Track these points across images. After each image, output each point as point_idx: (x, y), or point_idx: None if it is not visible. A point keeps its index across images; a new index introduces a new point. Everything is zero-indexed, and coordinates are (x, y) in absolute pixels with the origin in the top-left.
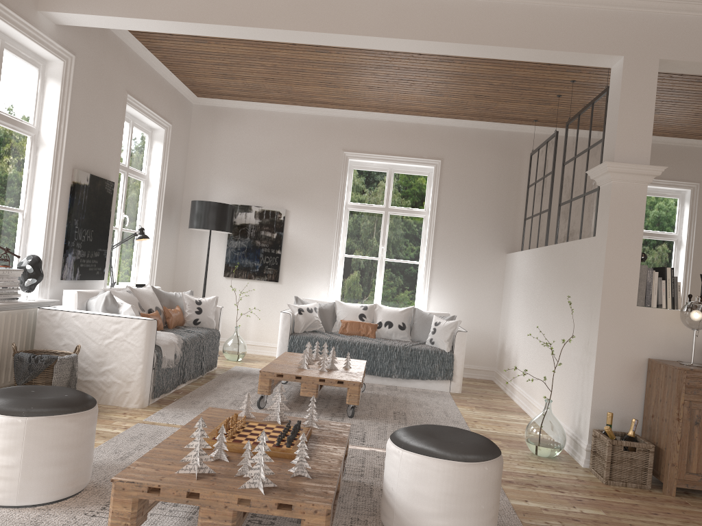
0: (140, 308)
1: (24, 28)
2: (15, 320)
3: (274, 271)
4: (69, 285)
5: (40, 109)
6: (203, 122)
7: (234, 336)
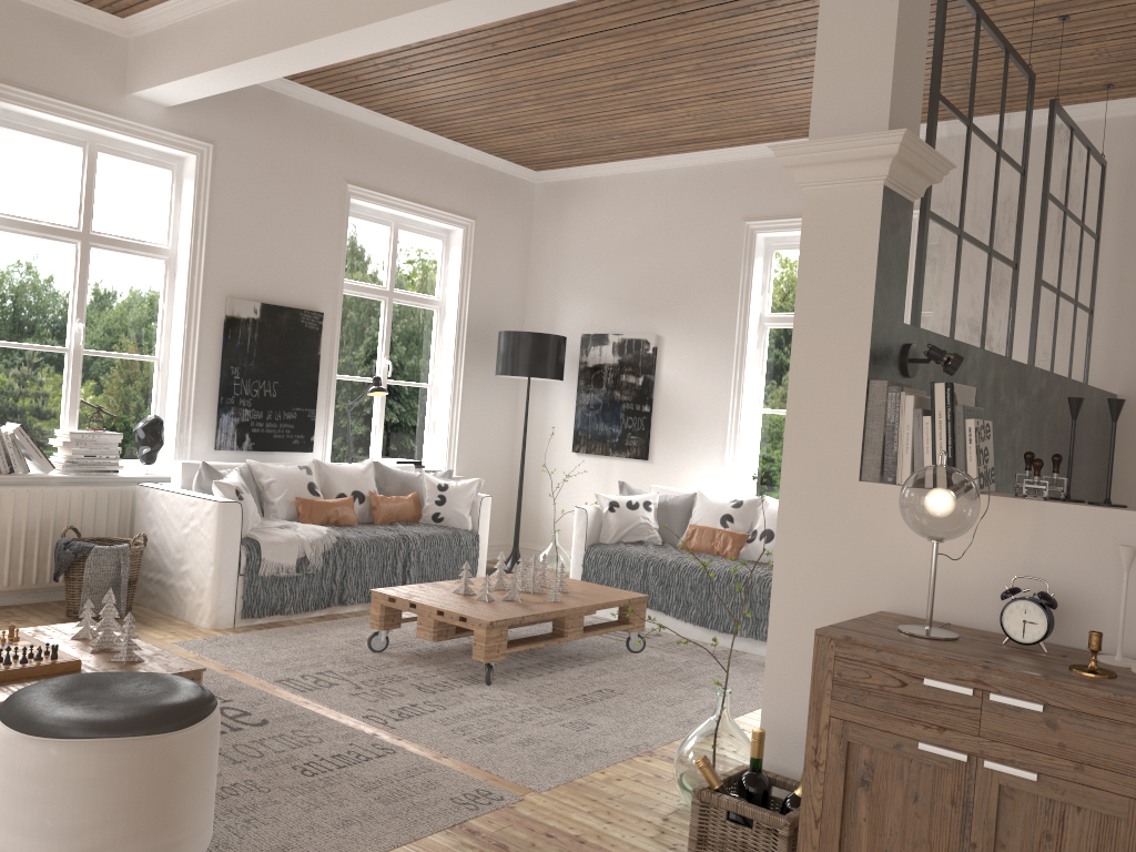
0: (309, 491)
1: (104, 121)
2: (105, 499)
3: (640, 441)
4: (236, 458)
5: (178, 224)
6: (548, 208)
7: (548, 547)
